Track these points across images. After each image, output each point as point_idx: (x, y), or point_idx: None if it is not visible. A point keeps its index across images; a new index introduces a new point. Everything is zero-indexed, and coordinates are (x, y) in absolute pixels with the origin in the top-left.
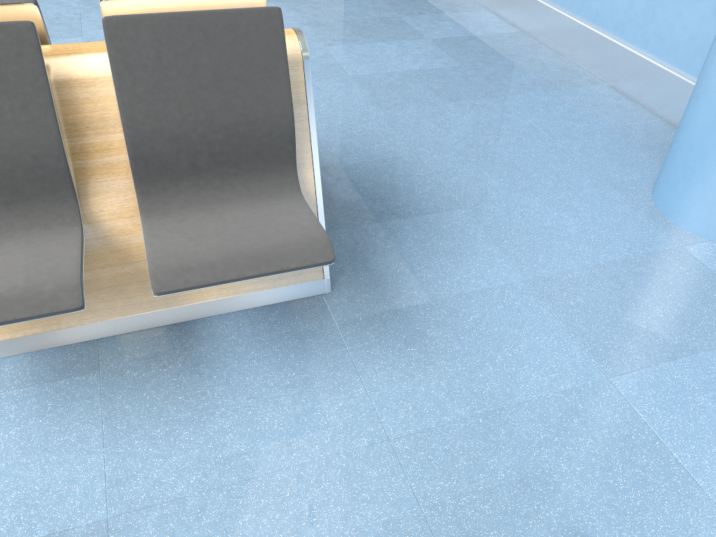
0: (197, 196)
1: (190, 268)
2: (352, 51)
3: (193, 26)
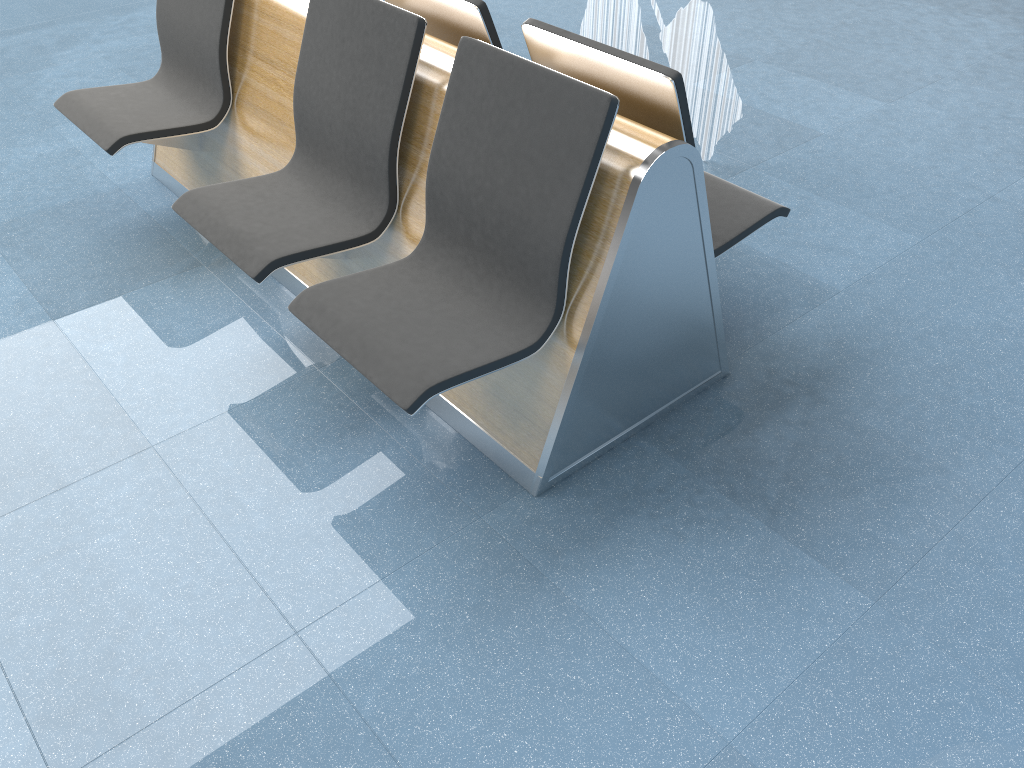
0: (458, 271)
1: (324, 310)
2: None
3: (522, 79)
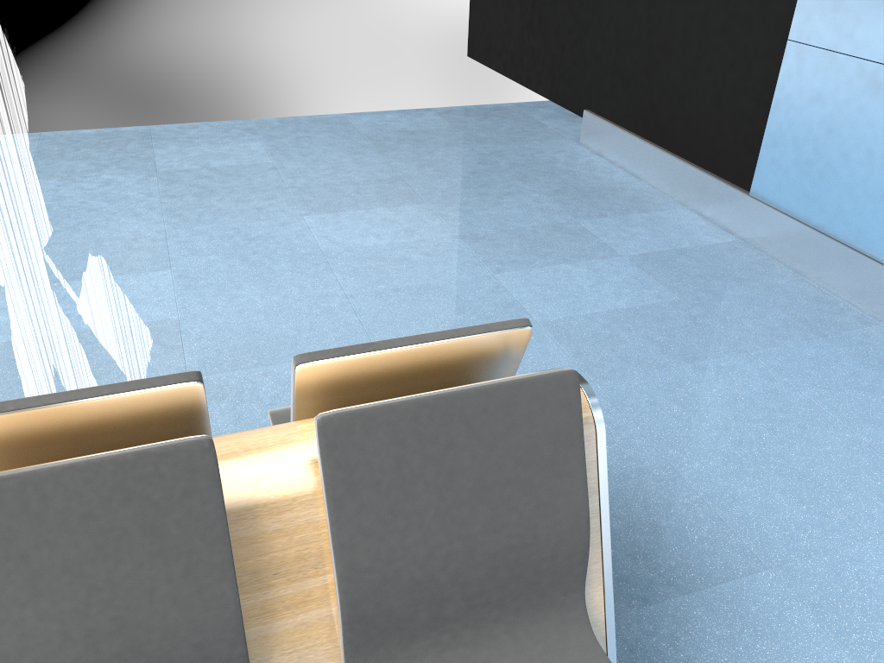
0: (439, 662)
1: None
2: (530, 280)
3: (451, 414)
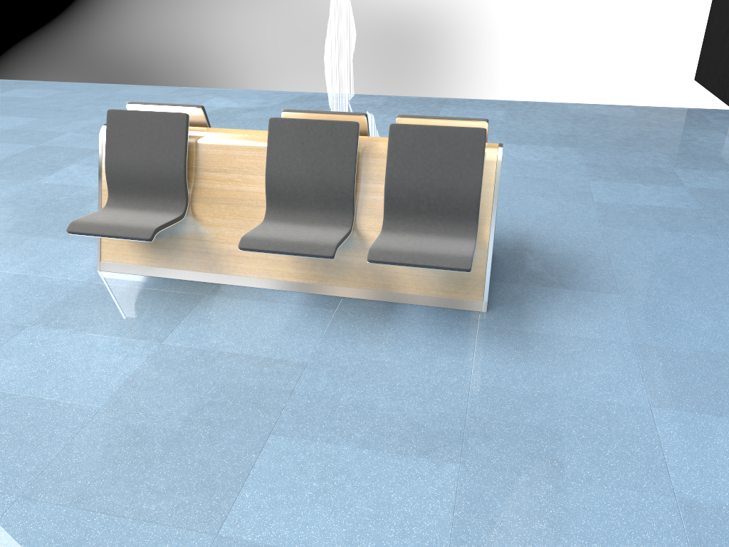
0: (415, 227)
1: (389, 252)
2: (609, 186)
3: (434, 133)
